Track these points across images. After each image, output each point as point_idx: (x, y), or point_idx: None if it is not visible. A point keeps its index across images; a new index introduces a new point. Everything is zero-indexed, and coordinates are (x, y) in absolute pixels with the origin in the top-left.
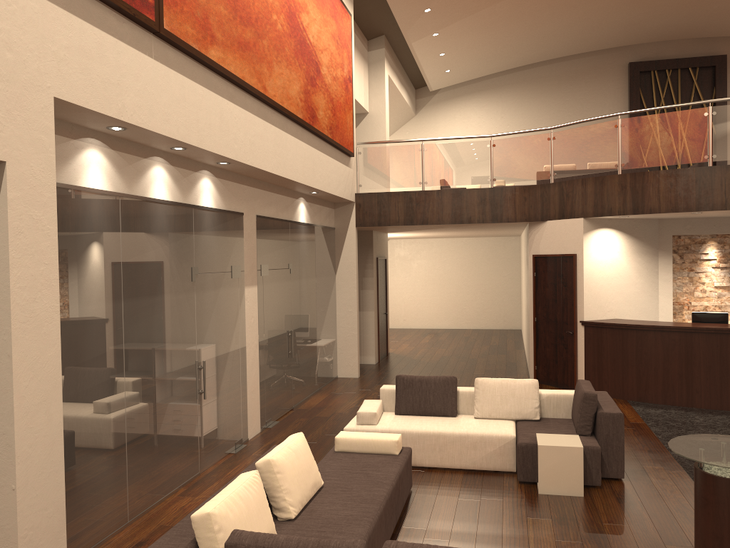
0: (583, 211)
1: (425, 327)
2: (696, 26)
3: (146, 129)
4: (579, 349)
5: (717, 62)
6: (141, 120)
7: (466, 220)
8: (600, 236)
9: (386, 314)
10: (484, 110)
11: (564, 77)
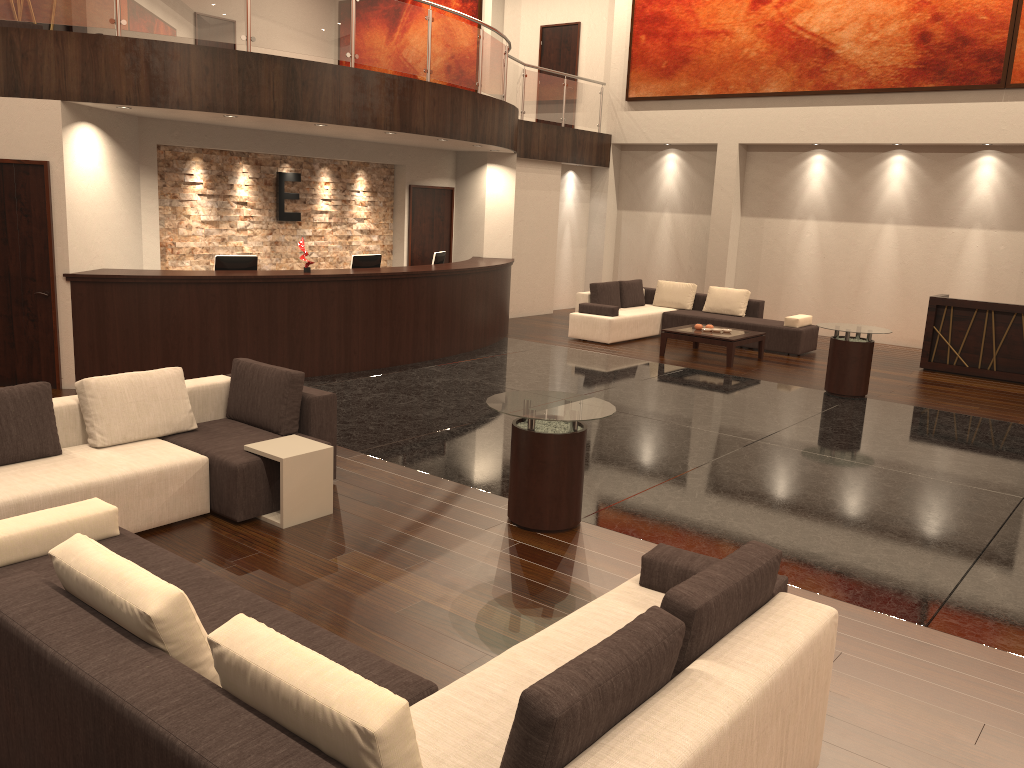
0: (61, 89)
1: None
2: None
3: None
4: (64, 320)
5: None
6: None
7: None
8: (82, 135)
9: None
10: None
11: None
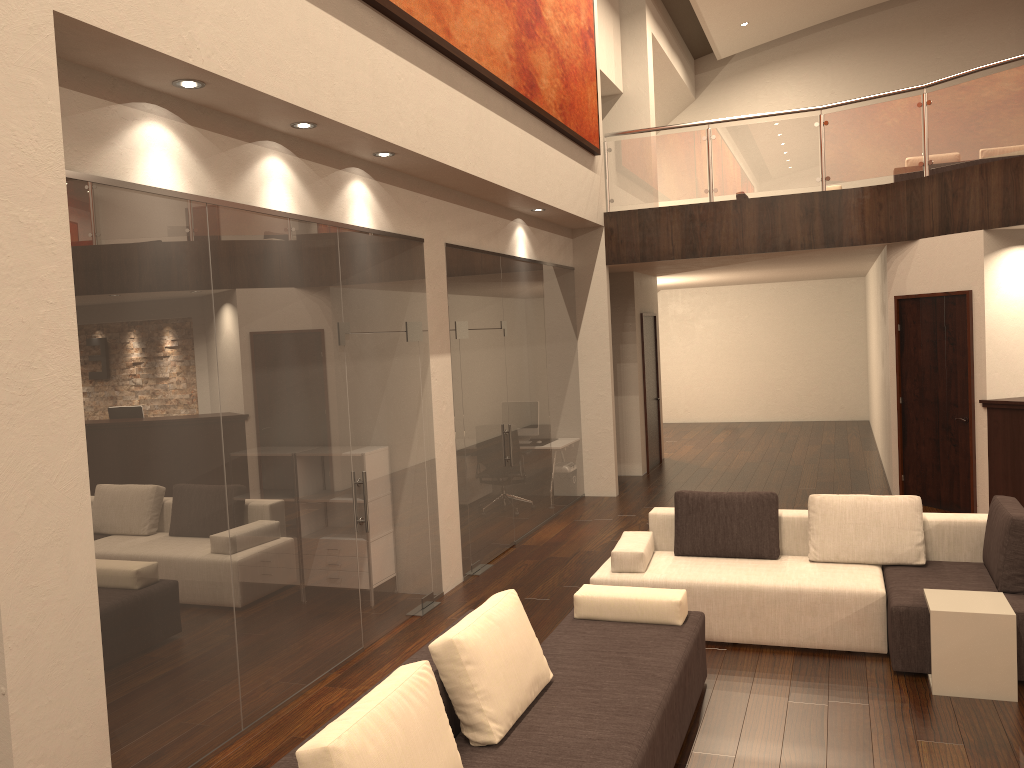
0: (983, 219)
1: (718, 420)
2: None
3: (237, 83)
4: (979, 446)
5: None
6: (227, 67)
7: (782, 245)
8: (1013, 259)
9: (657, 400)
10: (803, 84)
11: (934, 21)
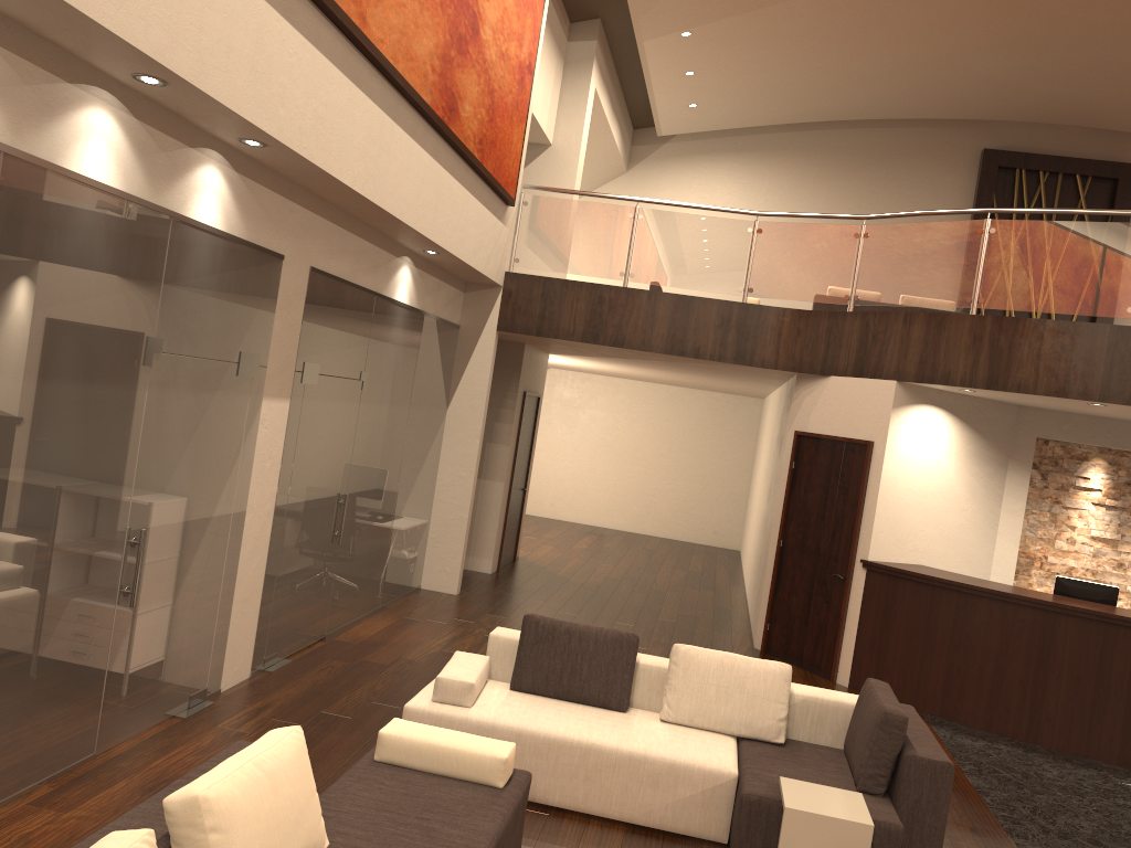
0: (898, 369)
1: (585, 521)
2: (1102, 108)
3: None
4: (852, 608)
5: (1122, 174)
6: None
7: (691, 351)
8: (919, 418)
9: (523, 490)
10: (739, 184)
11: (878, 153)
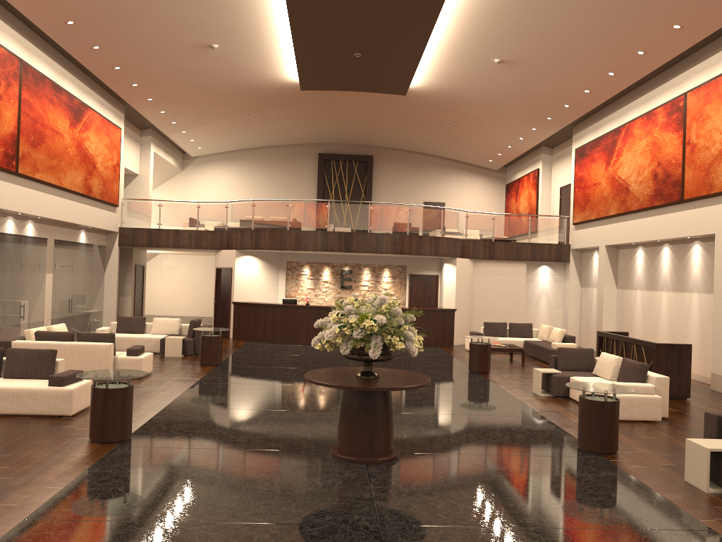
0: (236, 246)
1: (182, 315)
2: (350, 139)
3: (9, 210)
4: (231, 316)
5: (368, 159)
6: (8, 207)
7: (181, 246)
8: (245, 259)
9: (142, 300)
10: (228, 172)
11: (280, 157)
